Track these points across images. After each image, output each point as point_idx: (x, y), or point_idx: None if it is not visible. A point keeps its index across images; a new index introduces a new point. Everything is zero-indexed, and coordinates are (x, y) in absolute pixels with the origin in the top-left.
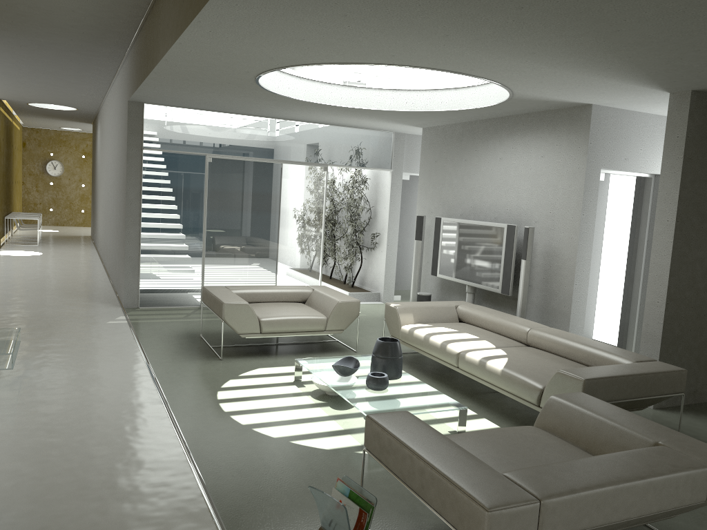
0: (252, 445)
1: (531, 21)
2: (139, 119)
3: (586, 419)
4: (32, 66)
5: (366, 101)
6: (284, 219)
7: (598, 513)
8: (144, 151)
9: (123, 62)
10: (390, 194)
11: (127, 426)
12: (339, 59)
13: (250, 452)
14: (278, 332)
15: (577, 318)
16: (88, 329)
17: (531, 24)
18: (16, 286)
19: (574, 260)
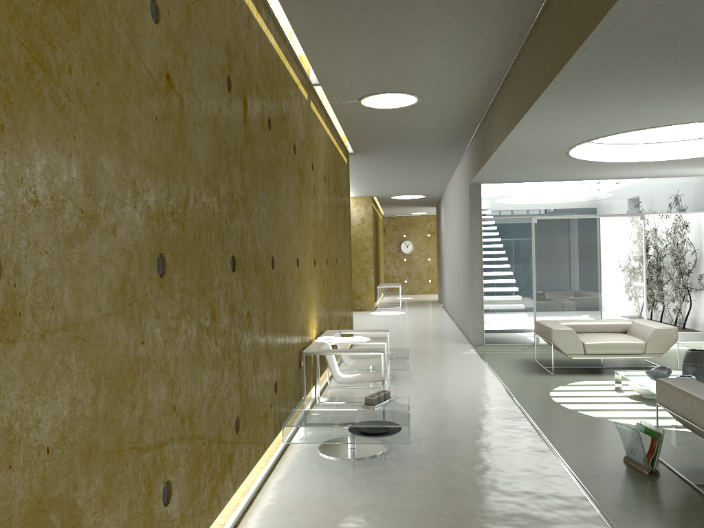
0: (577, 419)
1: None
2: (478, 196)
3: None
4: (398, 169)
5: (672, 153)
6: (605, 266)
7: None
8: (482, 220)
9: (463, 155)
10: None
11: (486, 404)
12: (630, 128)
13: (575, 422)
14: (600, 354)
15: None
16: (449, 356)
17: None
18: (393, 332)
19: None
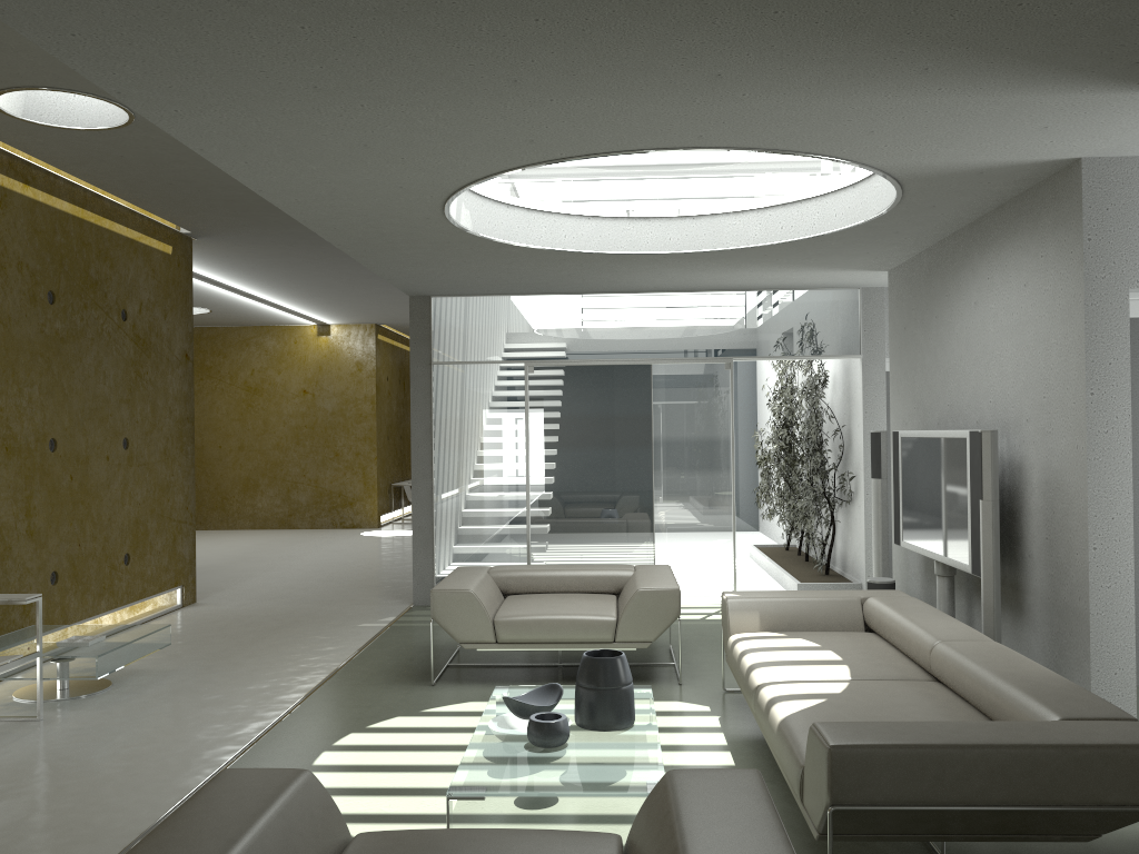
0: None
1: (563, 11)
2: (426, 320)
3: (664, 826)
4: (341, 271)
5: (715, 237)
6: (661, 457)
7: None
8: (434, 366)
9: None
10: (862, 400)
11: (148, 773)
12: (481, 167)
13: None
14: (527, 643)
15: (1111, 625)
16: (318, 633)
17: (579, 18)
18: (321, 575)
19: (1084, 495)
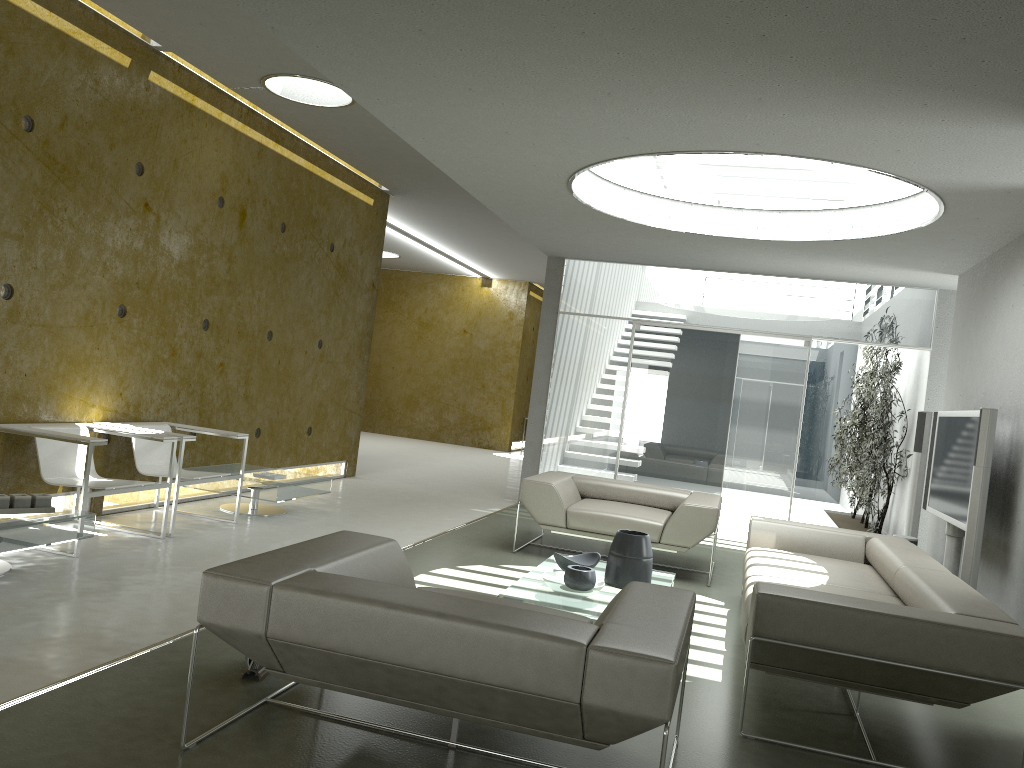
0: None
1: (635, 48)
2: (558, 277)
3: (611, 604)
4: (502, 232)
5: (795, 230)
6: (737, 413)
7: (356, 635)
8: (560, 315)
9: None
10: (926, 388)
11: None
12: (592, 155)
13: None
14: (590, 532)
15: None
16: (439, 509)
17: (647, 53)
18: (453, 474)
19: None
